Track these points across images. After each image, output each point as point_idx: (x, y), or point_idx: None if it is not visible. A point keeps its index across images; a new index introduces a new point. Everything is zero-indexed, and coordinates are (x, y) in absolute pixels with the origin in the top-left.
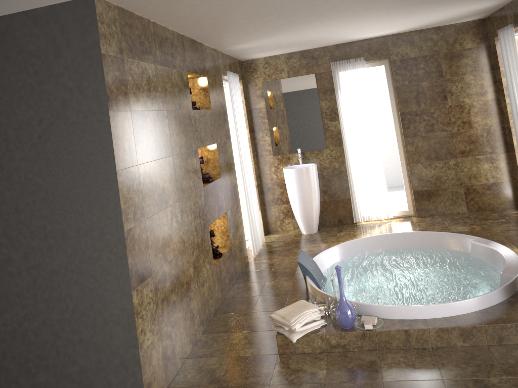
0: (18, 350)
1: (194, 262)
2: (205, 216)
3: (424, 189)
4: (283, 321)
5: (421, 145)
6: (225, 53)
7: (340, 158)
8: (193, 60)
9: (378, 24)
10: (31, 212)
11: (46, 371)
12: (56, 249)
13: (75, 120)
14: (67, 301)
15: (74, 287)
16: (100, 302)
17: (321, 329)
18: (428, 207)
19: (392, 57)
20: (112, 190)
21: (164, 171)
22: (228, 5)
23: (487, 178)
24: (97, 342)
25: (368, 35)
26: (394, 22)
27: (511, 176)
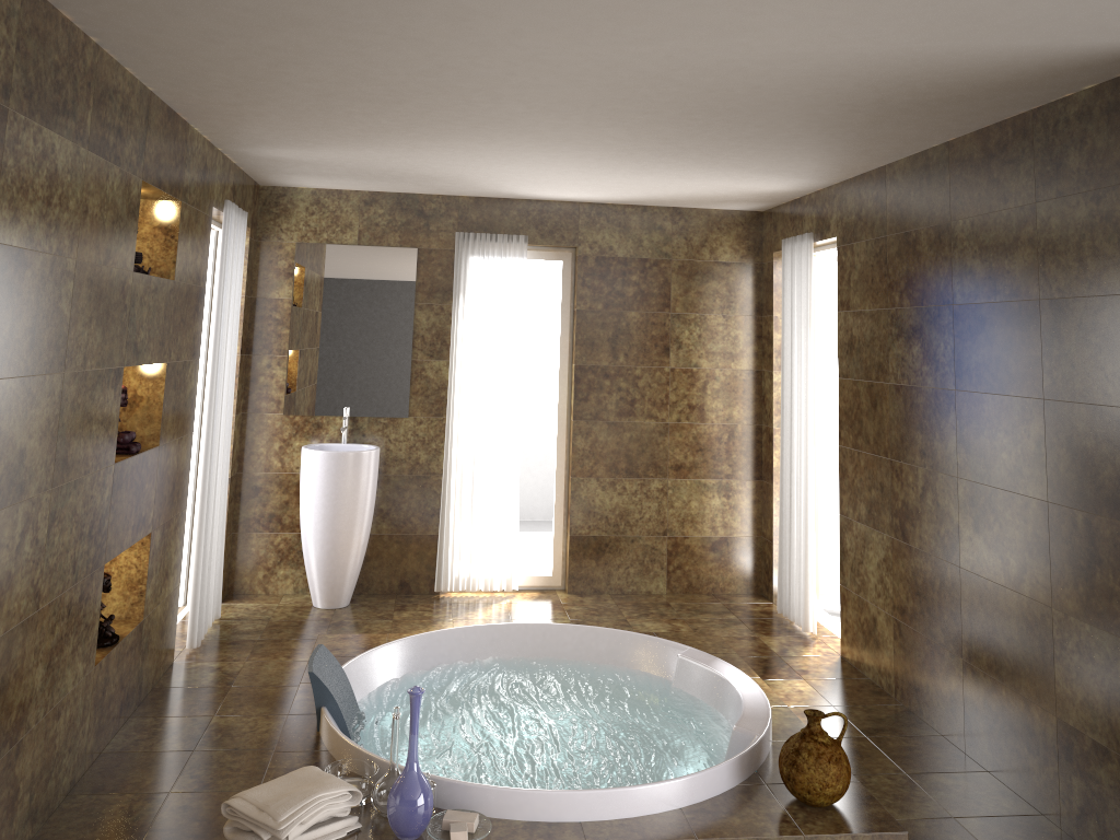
0: None
1: (51, 652)
2: (103, 537)
3: (592, 533)
4: (261, 818)
5: (604, 440)
6: (231, 158)
7: (434, 444)
8: (162, 158)
9: (574, 175)
10: None
11: None
12: None
13: None
14: None
15: None
16: None
17: (349, 839)
18: (594, 574)
19: (582, 248)
20: None
21: (34, 409)
22: (291, 54)
23: (715, 527)
24: None
25: (546, 193)
26: (606, 179)
27: (758, 527)
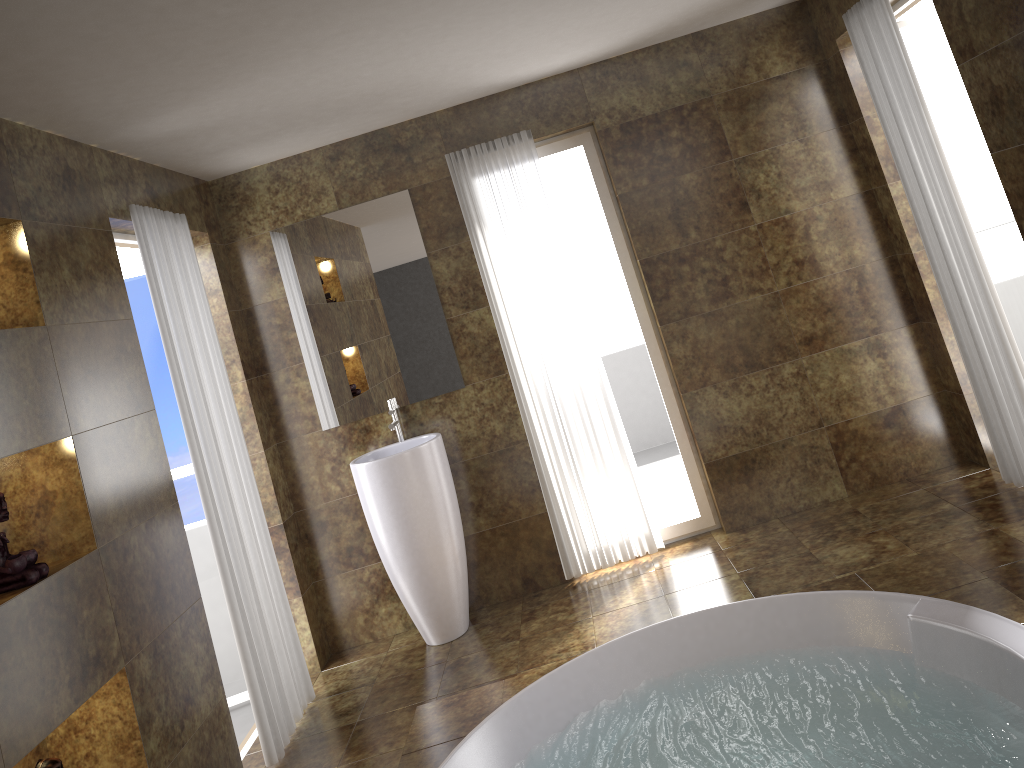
0: None
1: None
2: None
3: (731, 453)
4: None
5: (706, 337)
6: (127, 155)
7: (506, 407)
8: None
9: (543, 22)
10: None
11: None
12: None
13: None
14: None
15: None
16: None
17: None
18: (750, 500)
19: (599, 121)
20: None
21: None
22: None
23: (881, 397)
24: None
25: (530, 69)
26: (587, 13)
27: (935, 381)
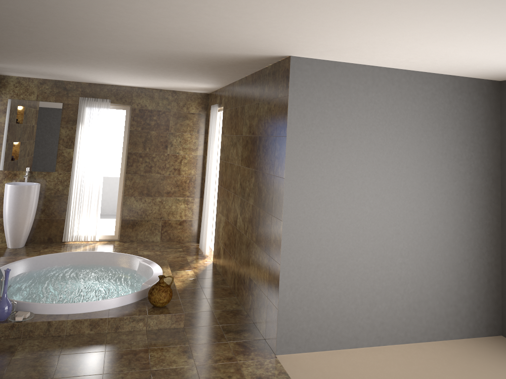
0: None
1: None
2: None
3: (131, 218)
4: None
5: (138, 182)
6: None
7: (66, 182)
8: None
9: (122, 78)
10: None
11: None
12: None
13: None
14: None
15: None
16: None
17: None
18: (131, 234)
19: (133, 105)
20: None
21: None
22: None
23: (181, 216)
24: None
25: (117, 83)
26: (136, 80)
27: (198, 216)
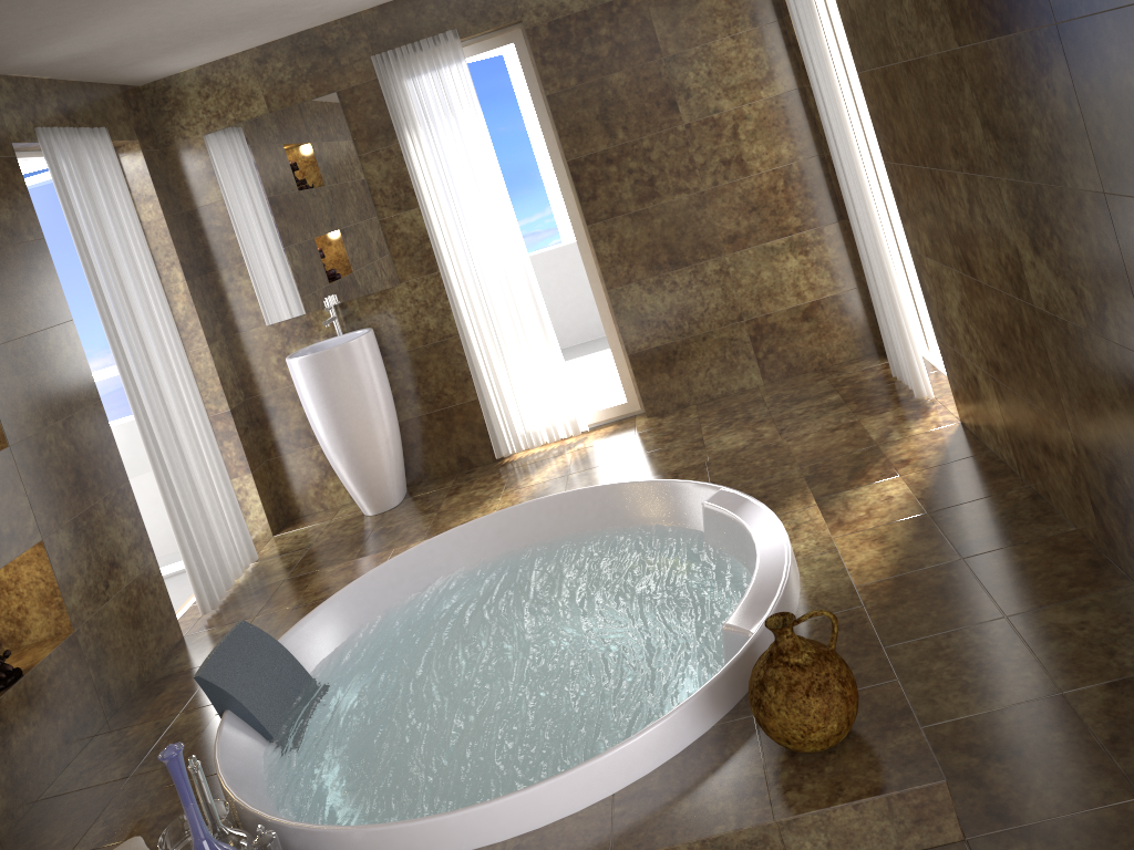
0: None
1: None
2: None
3: (654, 345)
4: None
5: (632, 236)
6: (32, 76)
7: (439, 304)
8: None
9: None
10: None
11: None
12: None
13: None
14: None
15: None
16: None
17: None
18: (671, 388)
19: (527, 19)
20: None
21: None
22: None
23: (800, 293)
24: None
25: None
26: None
27: (855, 277)
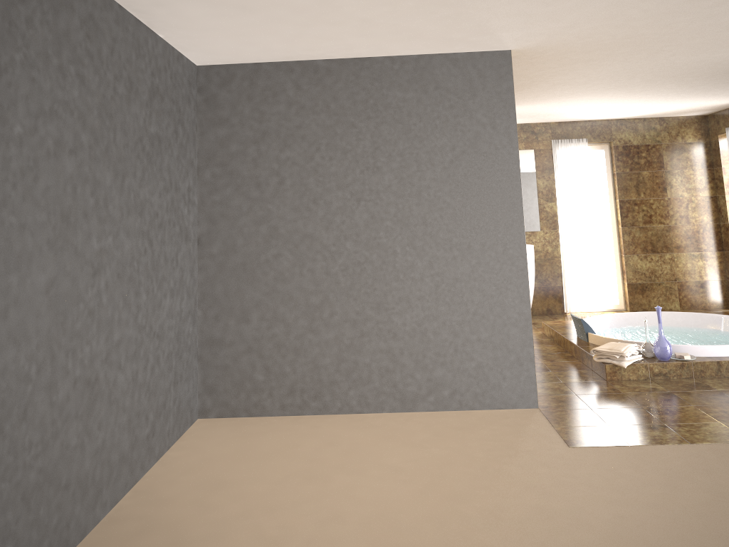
0: (416, 347)
1: None
2: None
3: (638, 282)
4: (613, 351)
5: (638, 236)
6: None
7: (554, 242)
8: None
9: (624, 106)
10: (438, 226)
11: (443, 367)
12: (461, 259)
13: (486, 151)
14: (468, 305)
15: (476, 293)
16: (500, 307)
17: (642, 361)
18: (641, 301)
19: (614, 142)
20: (516, 212)
21: None
22: (565, 71)
23: (701, 276)
24: (494, 342)
25: (598, 116)
26: (639, 106)
27: (724, 275)
